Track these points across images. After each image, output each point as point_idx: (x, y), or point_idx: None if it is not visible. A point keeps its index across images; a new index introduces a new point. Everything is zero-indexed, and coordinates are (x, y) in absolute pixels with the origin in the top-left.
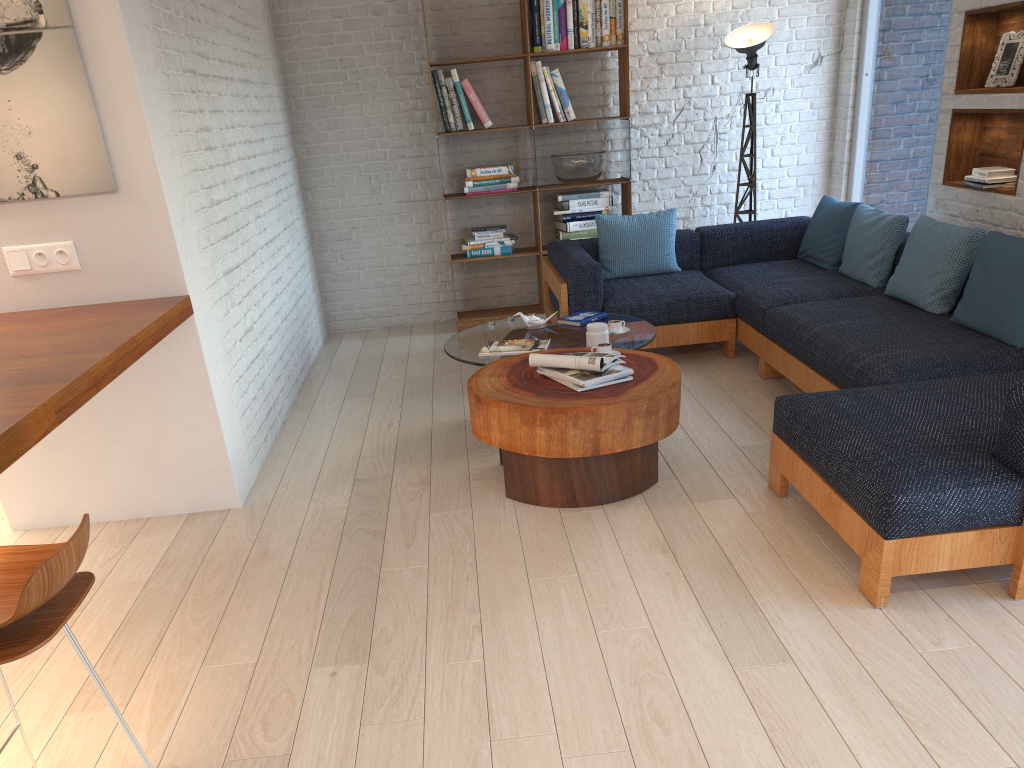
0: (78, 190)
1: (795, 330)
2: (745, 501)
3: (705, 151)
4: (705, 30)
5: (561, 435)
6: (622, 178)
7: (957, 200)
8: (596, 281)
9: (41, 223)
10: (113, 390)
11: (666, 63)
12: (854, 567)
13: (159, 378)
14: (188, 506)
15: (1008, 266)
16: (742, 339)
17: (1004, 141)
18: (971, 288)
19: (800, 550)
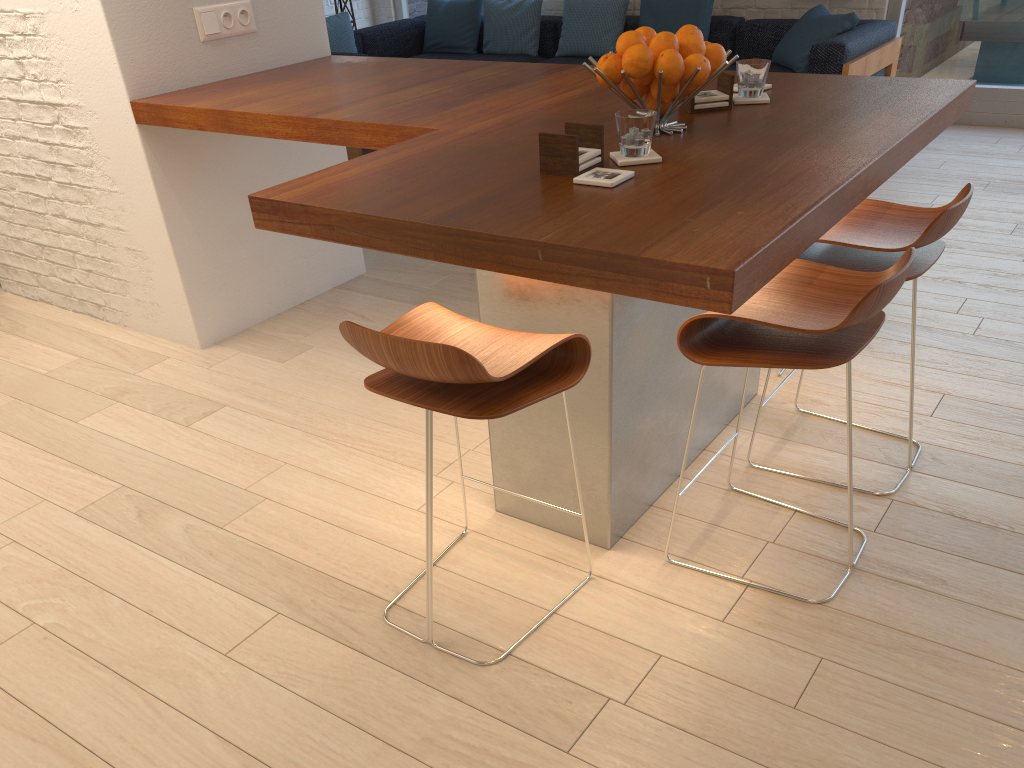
0: None
1: None
2: None
3: None
4: None
5: None
6: None
7: None
8: None
9: None
10: (280, 165)
11: None
12: None
13: (312, 147)
14: (333, 280)
15: (679, 11)
16: None
17: None
18: None
19: None
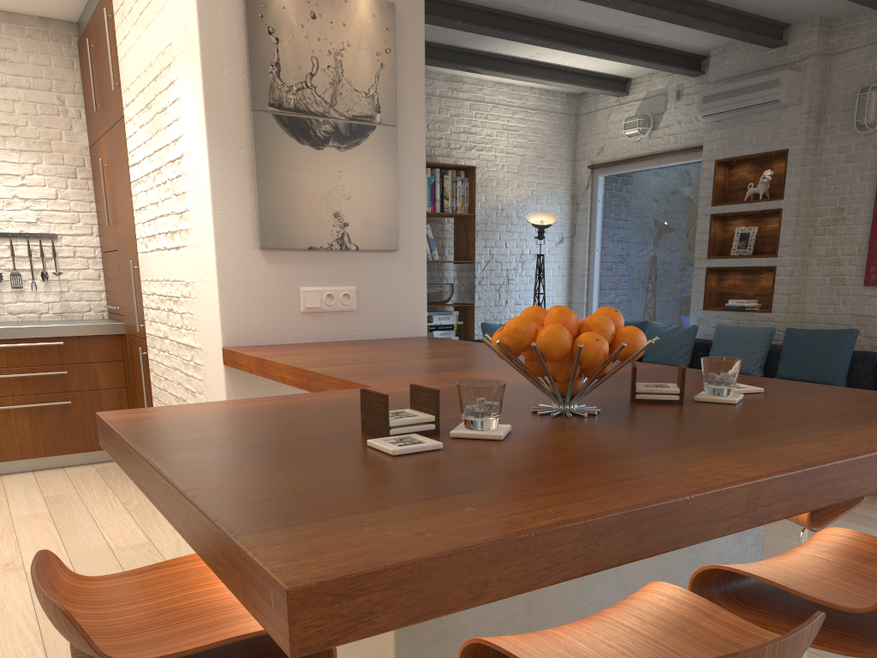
0: (372, 246)
1: None
2: None
3: (501, 290)
4: (501, 213)
5: None
6: (457, 303)
7: (718, 318)
8: None
9: (335, 270)
10: None
11: (479, 230)
12: None
13: None
14: None
15: (819, 343)
16: None
17: (739, 286)
18: (790, 358)
19: None
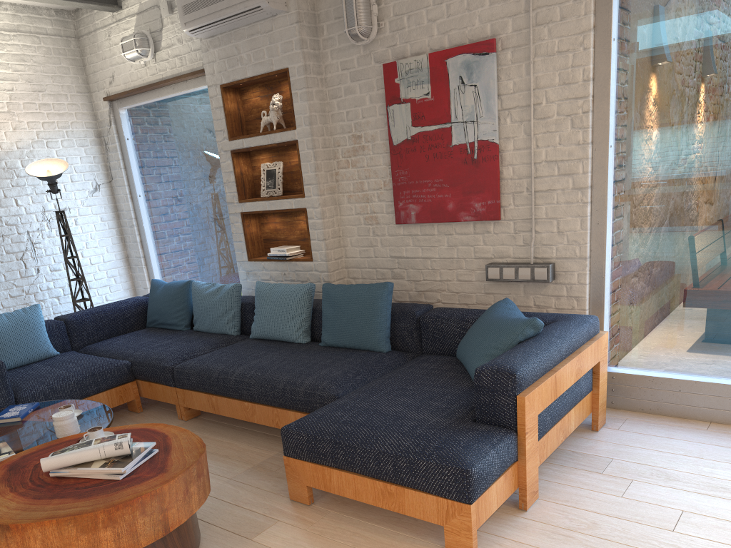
0: None
1: (217, 376)
2: (290, 519)
3: (27, 258)
4: None
5: (130, 528)
6: None
7: (265, 269)
8: (4, 377)
9: None
10: None
11: None
12: (422, 535)
13: None
14: None
15: (356, 302)
16: (148, 395)
17: (281, 230)
18: (330, 321)
19: (375, 540)
